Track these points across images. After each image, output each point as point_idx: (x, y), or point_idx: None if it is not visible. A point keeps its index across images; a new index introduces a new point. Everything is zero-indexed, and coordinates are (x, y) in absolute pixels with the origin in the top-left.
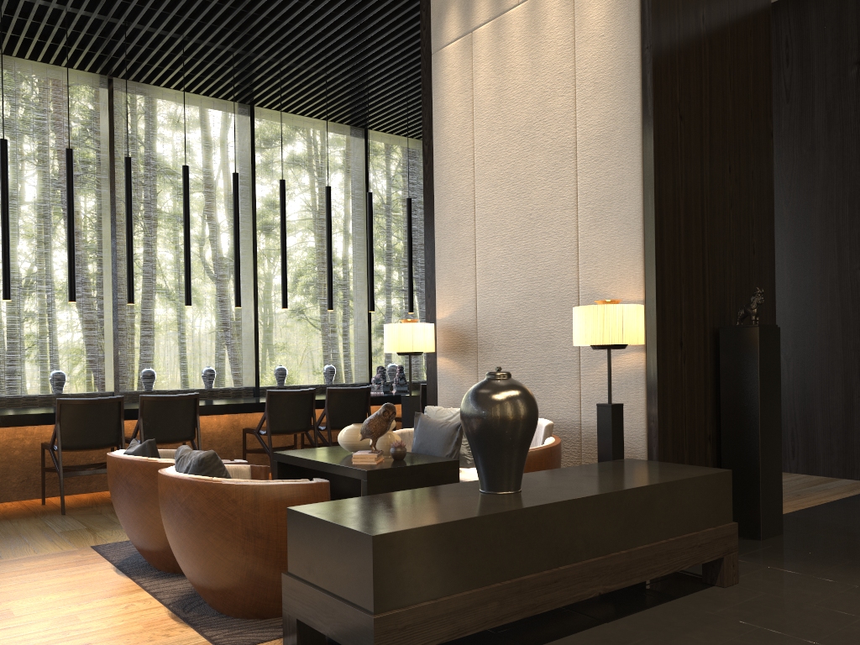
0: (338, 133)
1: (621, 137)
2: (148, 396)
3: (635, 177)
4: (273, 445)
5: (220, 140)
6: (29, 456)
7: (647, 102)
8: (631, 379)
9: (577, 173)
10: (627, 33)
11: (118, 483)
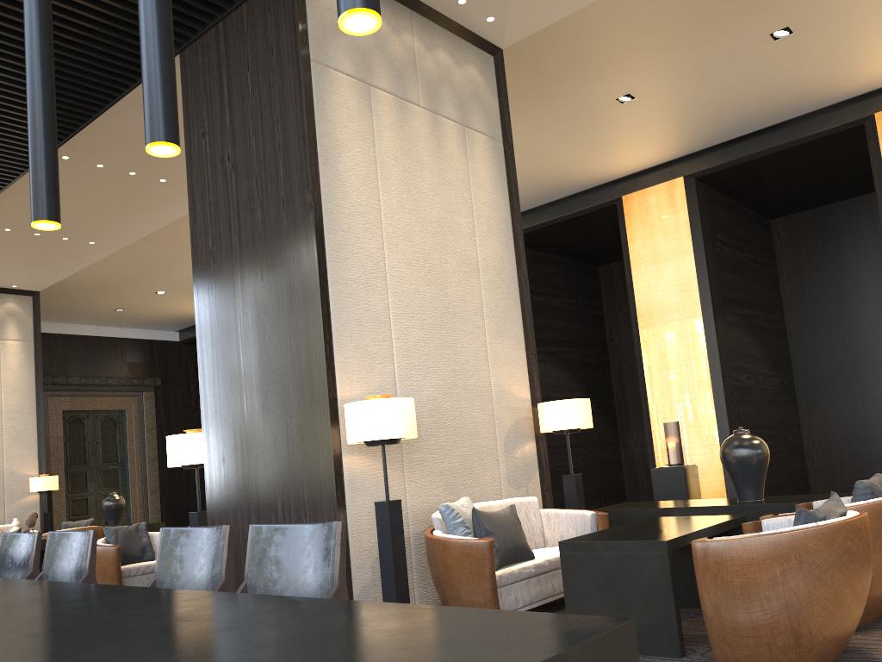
0: None
1: (27, 412)
2: None
3: (34, 428)
4: None
5: None
6: None
7: (40, 402)
8: (33, 505)
9: (2, 421)
10: (30, 374)
11: None
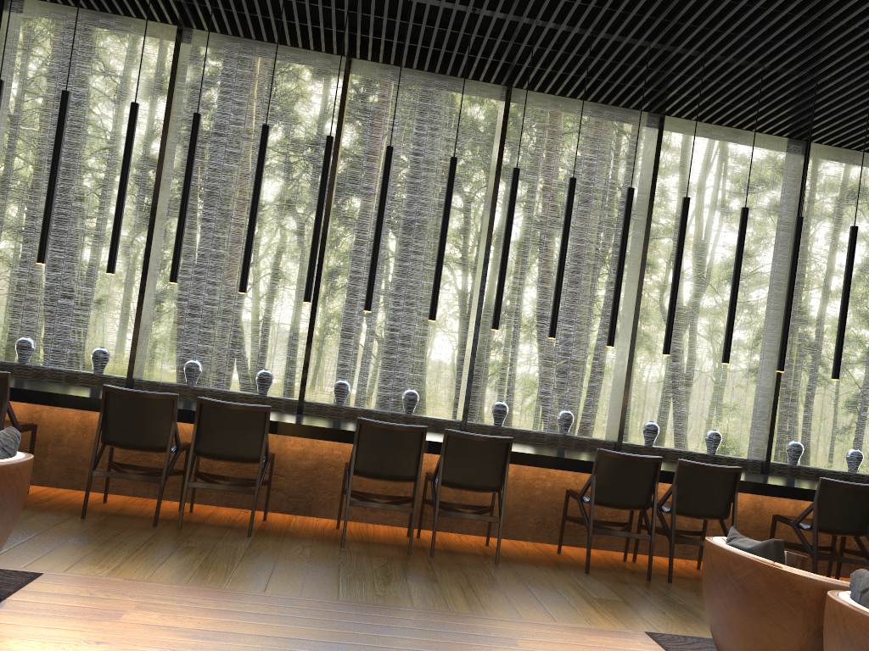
0: None
1: None
2: (687, 462)
3: None
4: (798, 539)
5: (697, 185)
6: (548, 498)
7: None
8: None
9: None
10: None
11: (728, 583)
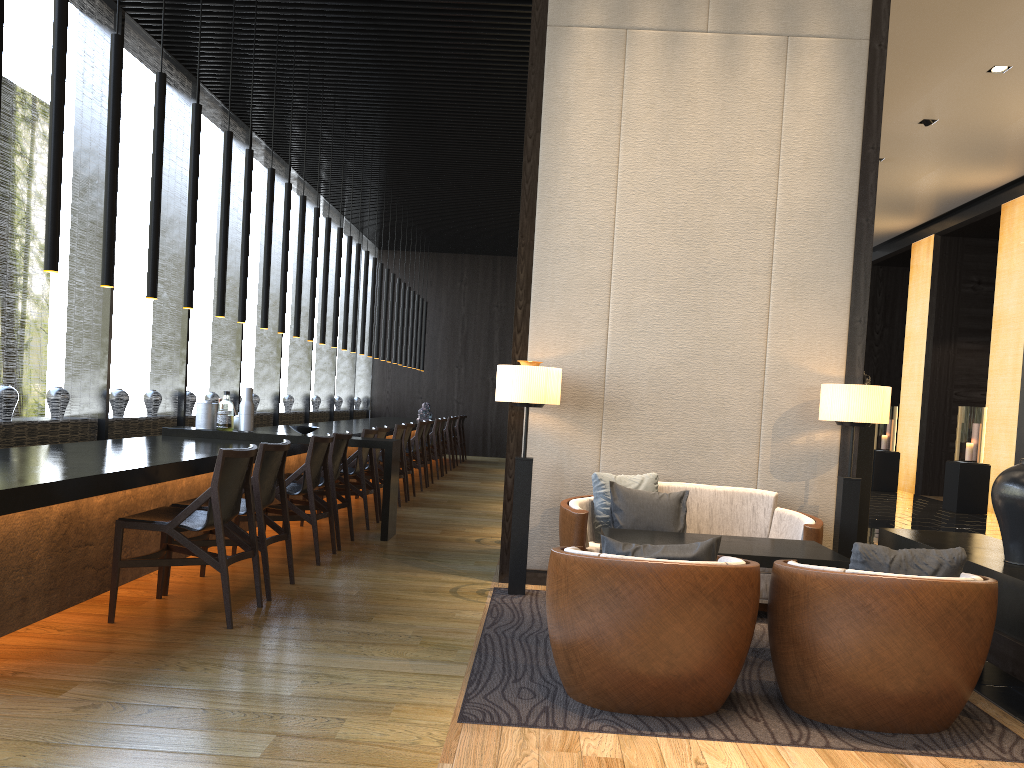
0: (354, 236)
1: None
2: (443, 419)
3: None
4: None
5: None
6: None
7: None
8: None
9: None
10: None
11: None
